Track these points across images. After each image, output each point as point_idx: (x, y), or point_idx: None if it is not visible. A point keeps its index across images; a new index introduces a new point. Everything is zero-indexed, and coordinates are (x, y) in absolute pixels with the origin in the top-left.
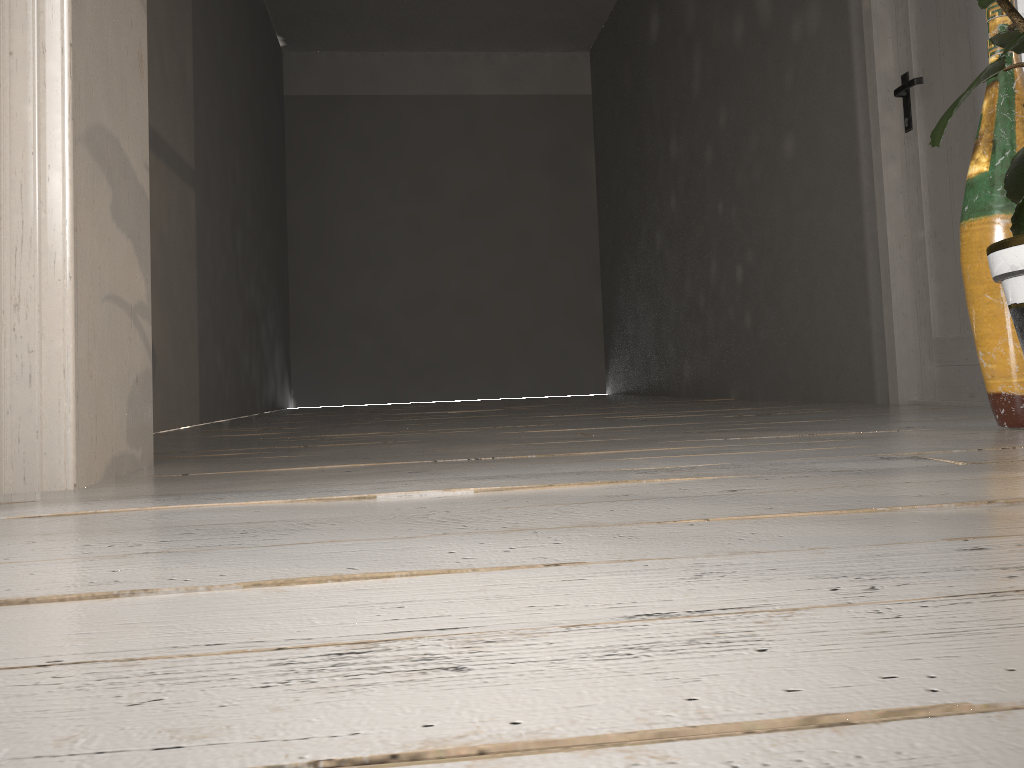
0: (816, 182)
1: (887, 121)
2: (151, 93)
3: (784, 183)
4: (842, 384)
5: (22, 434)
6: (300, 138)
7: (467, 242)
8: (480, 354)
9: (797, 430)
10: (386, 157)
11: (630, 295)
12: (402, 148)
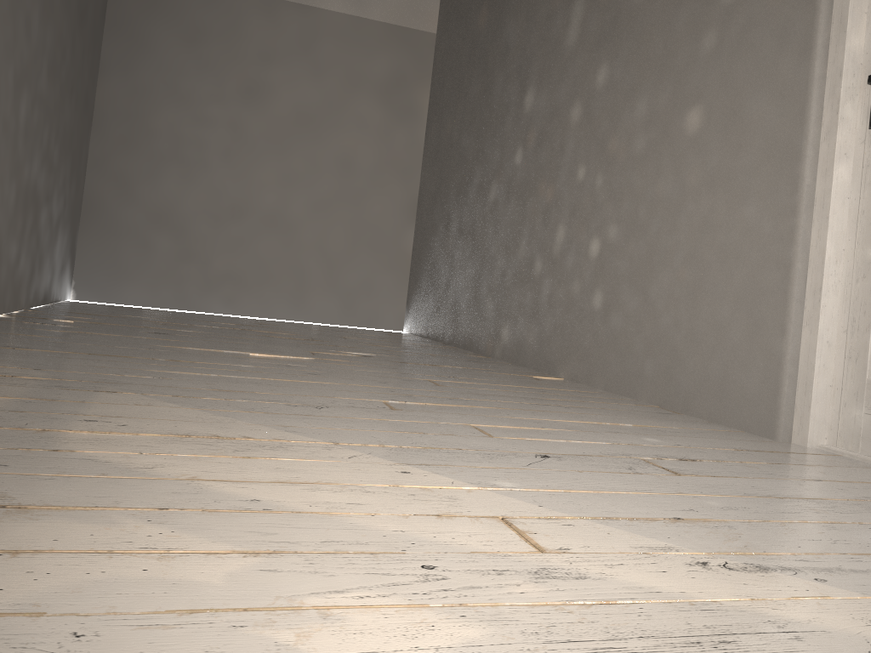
0: (728, 166)
1: (847, 111)
2: None
3: (679, 160)
4: (725, 404)
5: None
6: (124, 12)
7: (288, 157)
8: (283, 273)
9: None
10: (216, 53)
11: (448, 241)
12: (235, 47)
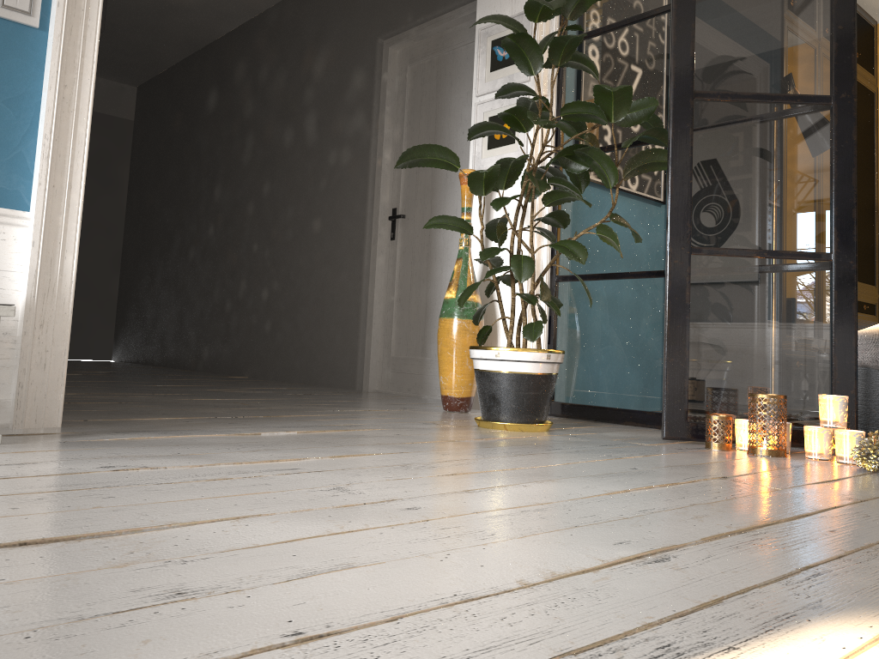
0: (333, 253)
1: (382, 231)
2: None
3: (310, 246)
4: (334, 376)
5: (37, 396)
6: None
7: None
8: None
9: (355, 407)
10: None
11: (154, 288)
12: None
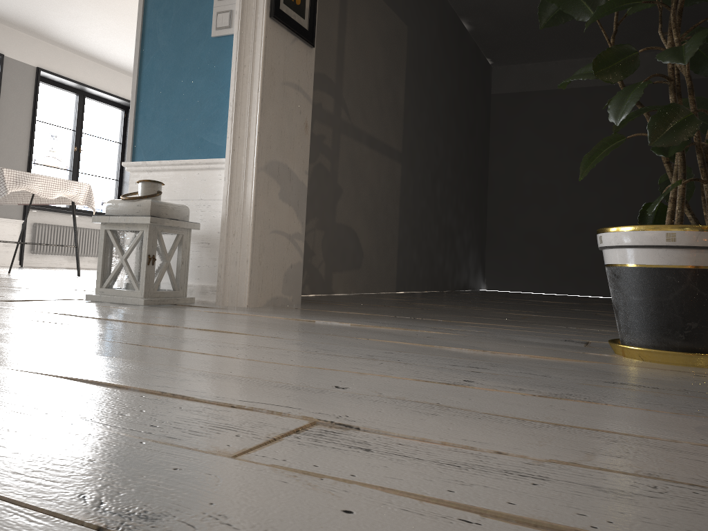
0: None
1: None
2: (370, 116)
3: None
4: None
5: (232, 284)
6: (499, 120)
7: (609, 187)
8: None
9: None
10: (555, 130)
11: None
12: (566, 124)
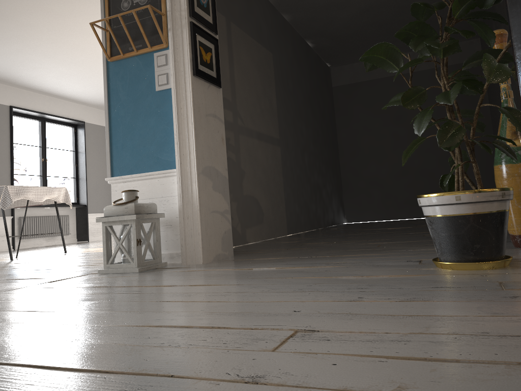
0: None
1: None
2: (256, 119)
3: None
4: None
5: (190, 250)
6: (340, 104)
7: None
8: None
9: None
10: (379, 107)
11: None
12: (386, 101)
